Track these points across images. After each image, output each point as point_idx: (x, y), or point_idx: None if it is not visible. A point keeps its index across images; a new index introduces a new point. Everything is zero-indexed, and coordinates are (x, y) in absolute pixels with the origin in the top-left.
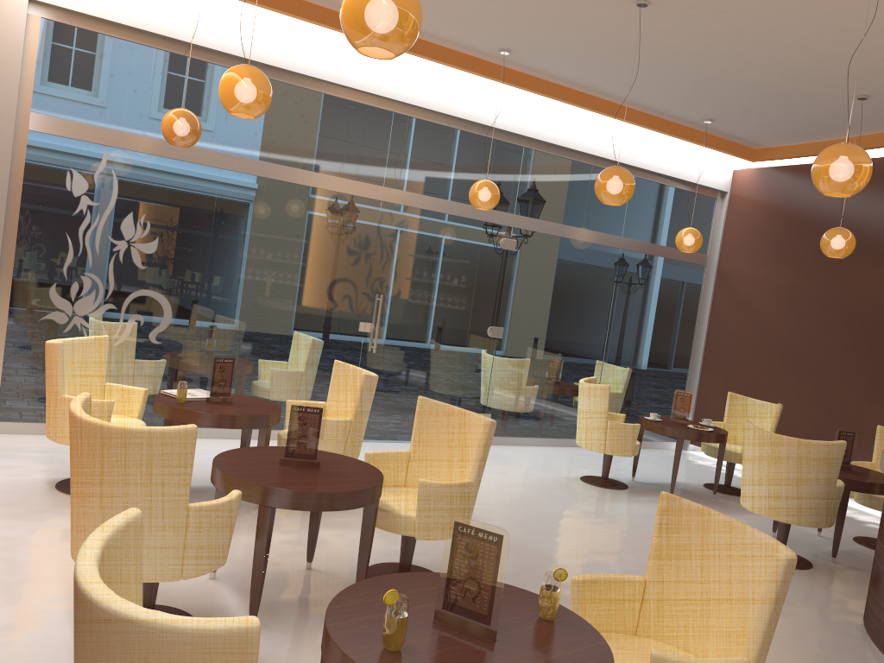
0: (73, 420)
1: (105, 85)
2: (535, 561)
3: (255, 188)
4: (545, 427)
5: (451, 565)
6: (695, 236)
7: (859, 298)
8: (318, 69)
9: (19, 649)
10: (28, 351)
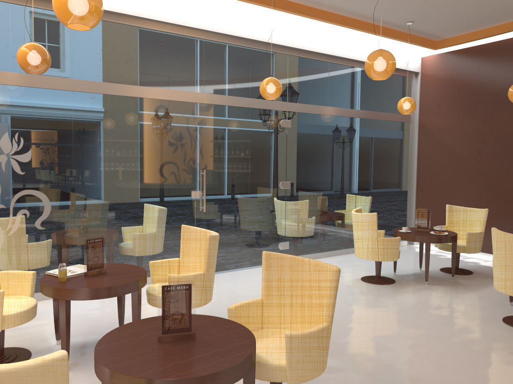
0: None
1: None
2: (368, 366)
3: (101, 103)
4: (324, 244)
5: None
6: (411, 102)
7: None
8: (136, 9)
9: None
10: None
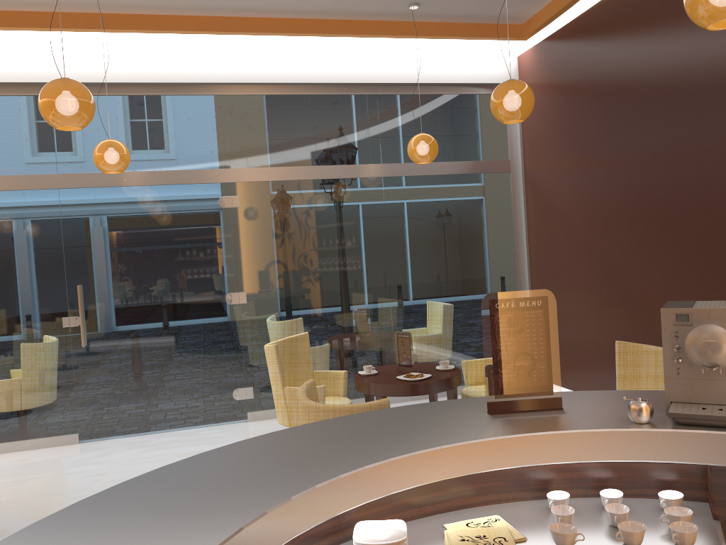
0: None
1: None
2: None
3: None
4: None
5: None
6: (422, 142)
7: (641, 167)
8: None
9: None
10: None
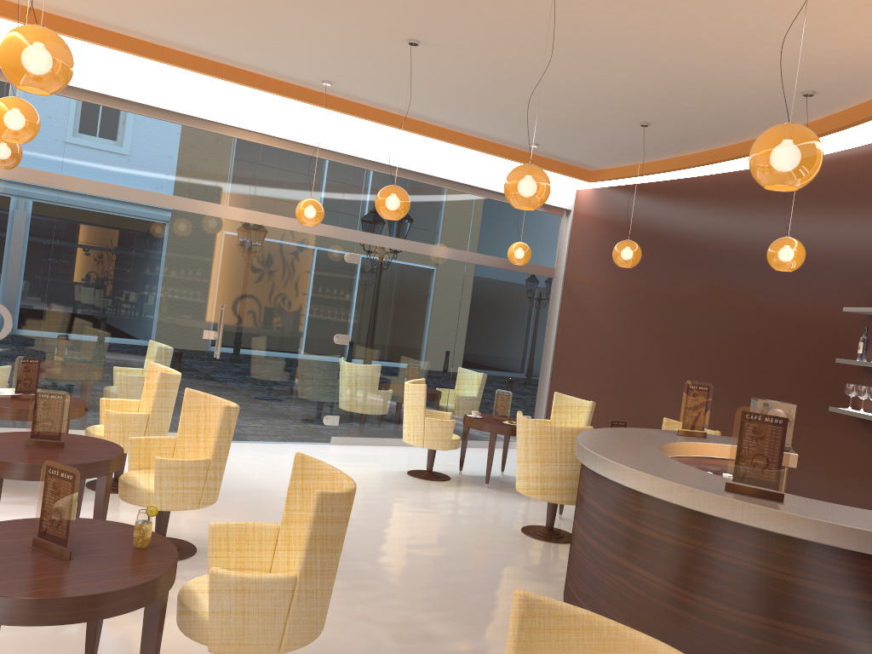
0: None
1: None
2: None
3: (95, 207)
4: (395, 428)
5: (44, 500)
6: (523, 250)
7: (670, 305)
8: (155, 98)
9: None
10: None
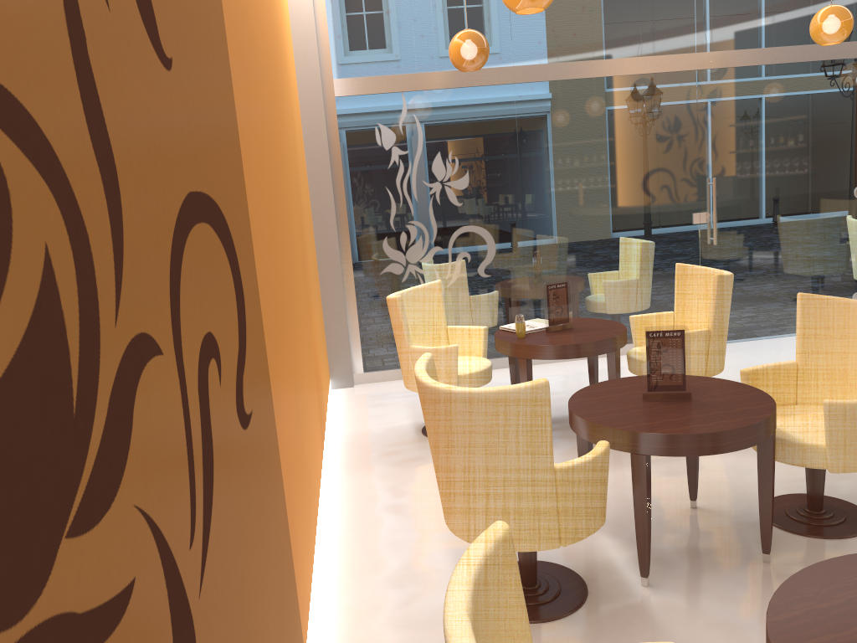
0: (420, 387)
1: (391, 32)
2: None
3: (553, 95)
4: None
5: None
6: None
7: None
8: None
9: (415, 616)
10: (376, 305)
